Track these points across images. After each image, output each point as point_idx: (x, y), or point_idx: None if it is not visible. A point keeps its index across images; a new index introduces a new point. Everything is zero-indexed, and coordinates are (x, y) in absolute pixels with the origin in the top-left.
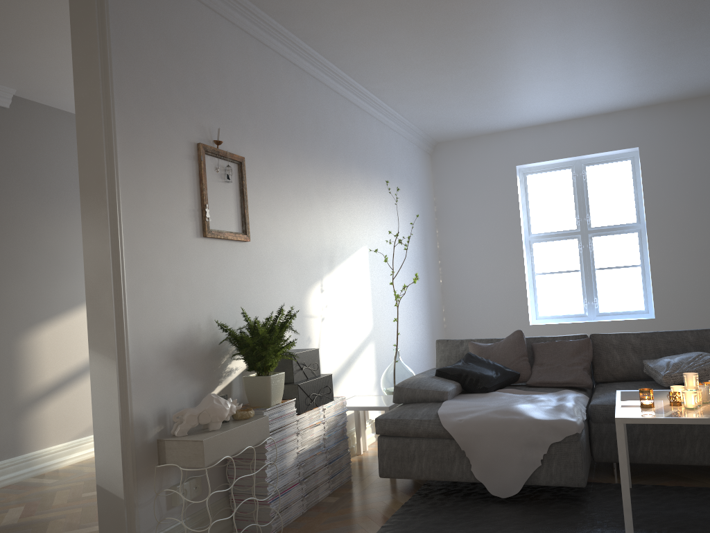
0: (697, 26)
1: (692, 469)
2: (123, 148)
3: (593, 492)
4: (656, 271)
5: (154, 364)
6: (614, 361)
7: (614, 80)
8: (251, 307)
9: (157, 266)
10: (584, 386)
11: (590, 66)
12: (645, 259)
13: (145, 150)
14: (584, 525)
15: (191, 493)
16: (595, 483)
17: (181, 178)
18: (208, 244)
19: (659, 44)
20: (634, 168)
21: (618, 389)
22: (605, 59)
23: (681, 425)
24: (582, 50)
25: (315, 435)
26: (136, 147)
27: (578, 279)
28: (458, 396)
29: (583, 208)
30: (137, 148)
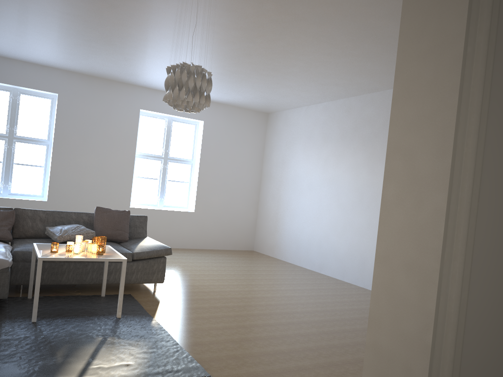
0: (109, 46)
1: (64, 287)
2: None
3: (9, 302)
4: (54, 172)
5: None
6: (28, 226)
7: (55, 51)
8: None
9: None
10: (7, 240)
11: (44, 38)
12: (48, 163)
13: None
14: (7, 319)
15: None
16: (9, 297)
17: None
18: None
19: (87, 45)
20: (52, 106)
21: (30, 243)
22: (55, 39)
23: (64, 263)
24: (43, 28)
25: None
26: None
27: (0, 168)
28: None
29: (13, 121)
30: None
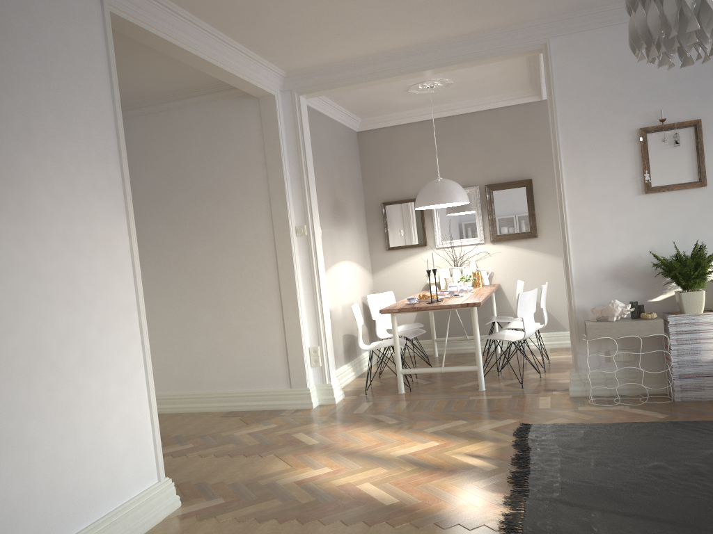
0: None
1: None
2: (567, 156)
3: None
4: None
5: (594, 278)
6: None
7: None
8: (710, 237)
9: (597, 220)
10: None
11: None
12: None
13: (585, 152)
14: None
15: (623, 357)
16: None
17: (621, 159)
18: (651, 198)
19: None
20: None
21: None
22: None
23: None
24: None
25: None
26: (577, 152)
27: None
28: None
29: None
30: (579, 152)
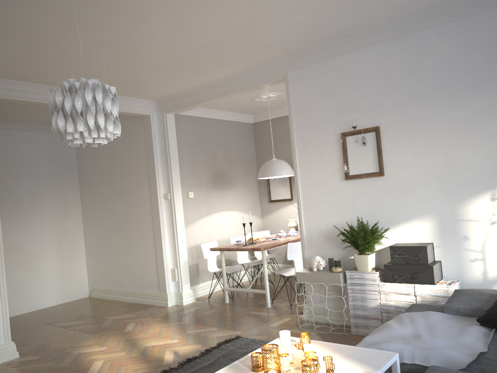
0: None
1: None
2: (300, 152)
3: None
4: None
5: (316, 238)
6: None
7: None
8: (387, 214)
9: (317, 198)
10: None
11: None
12: None
13: (310, 149)
14: None
15: (333, 297)
16: None
17: (331, 154)
18: (350, 183)
19: None
20: None
21: None
22: None
23: None
24: None
25: (403, 300)
26: (305, 150)
27: None
28: (474, 318)
29: None
30: (306, 150)
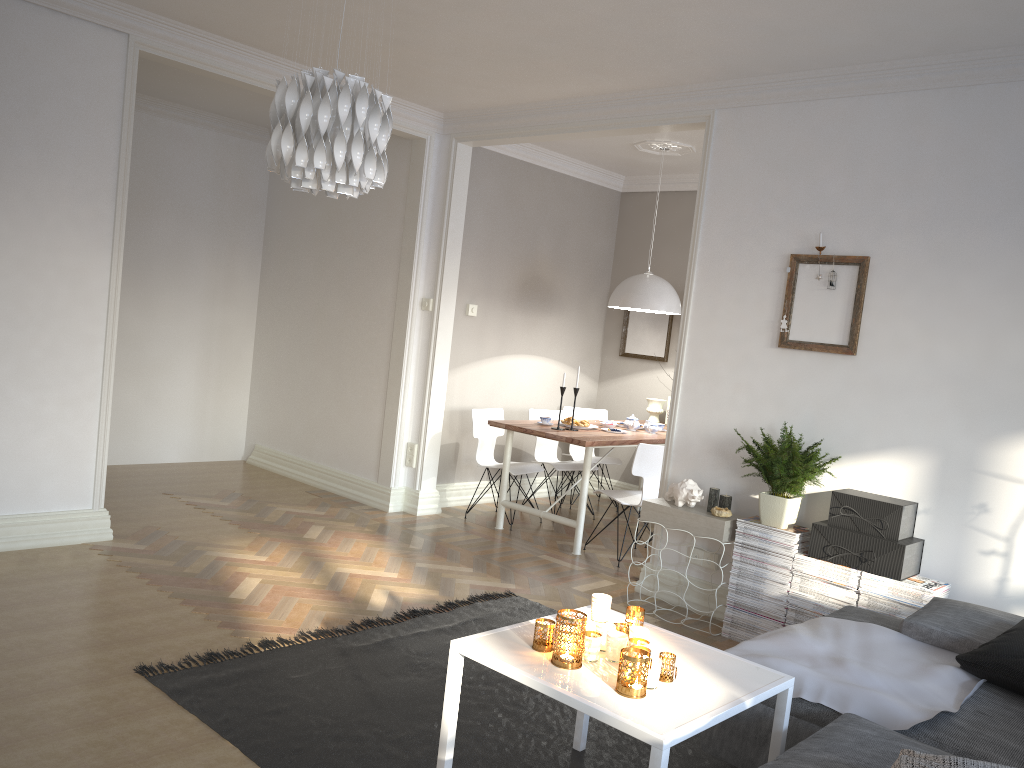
0: None
1: None
2: (702, 275)
3: None
4: None
5: (696, 446)
6: None
7: None
8: (844, 430)
9: (716, 370)
10: None
11: None
12: None
13: (723, 273)
14: (630, 743)
15: (703, 562)
16: None
17: (761, 292)
18: (785, 355)
19: None
20: None
21: None
22: None
23: None
24: None
25: (833, 595)
26: (714, 272)
27: None
28: (954, 654)
29: None
30: (716, 272)
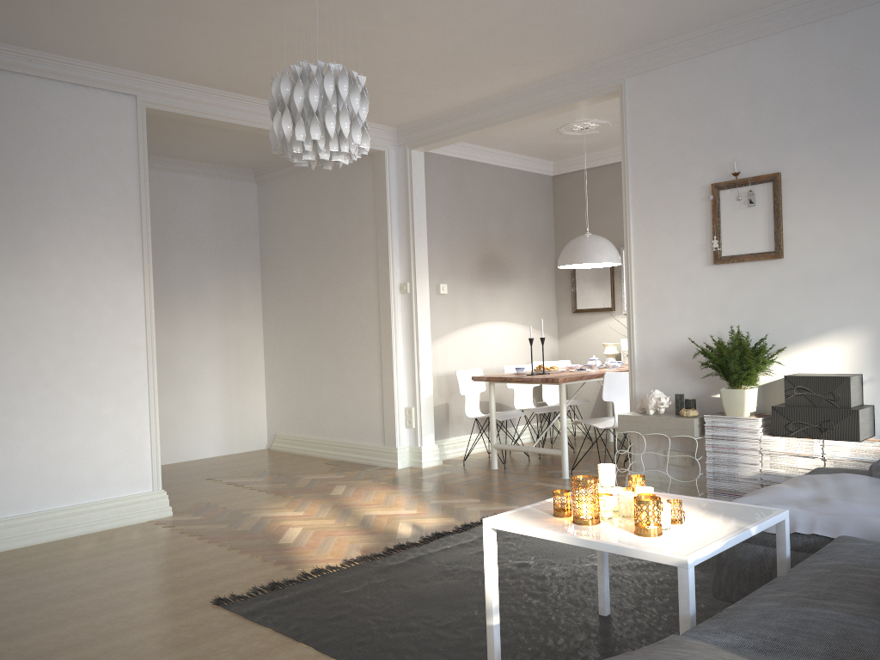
0: None
1: None
2: (637, 217)
3: None
4: None
5: (656, 362)
6: None
7: None
8: (784, 323)
9: (663, 294)
10: None
11: None
12: None
13: (655, 212)
14: (648, 605)
15: (679, 461)
16: None
17: (691, 221)
18: (721, 270)
19: None
20: None
21: None
22: None
23: None
24: None
25: (801, 466)
26: (647, 212)
27: None
28: None
29: None
30: (648, 212)
